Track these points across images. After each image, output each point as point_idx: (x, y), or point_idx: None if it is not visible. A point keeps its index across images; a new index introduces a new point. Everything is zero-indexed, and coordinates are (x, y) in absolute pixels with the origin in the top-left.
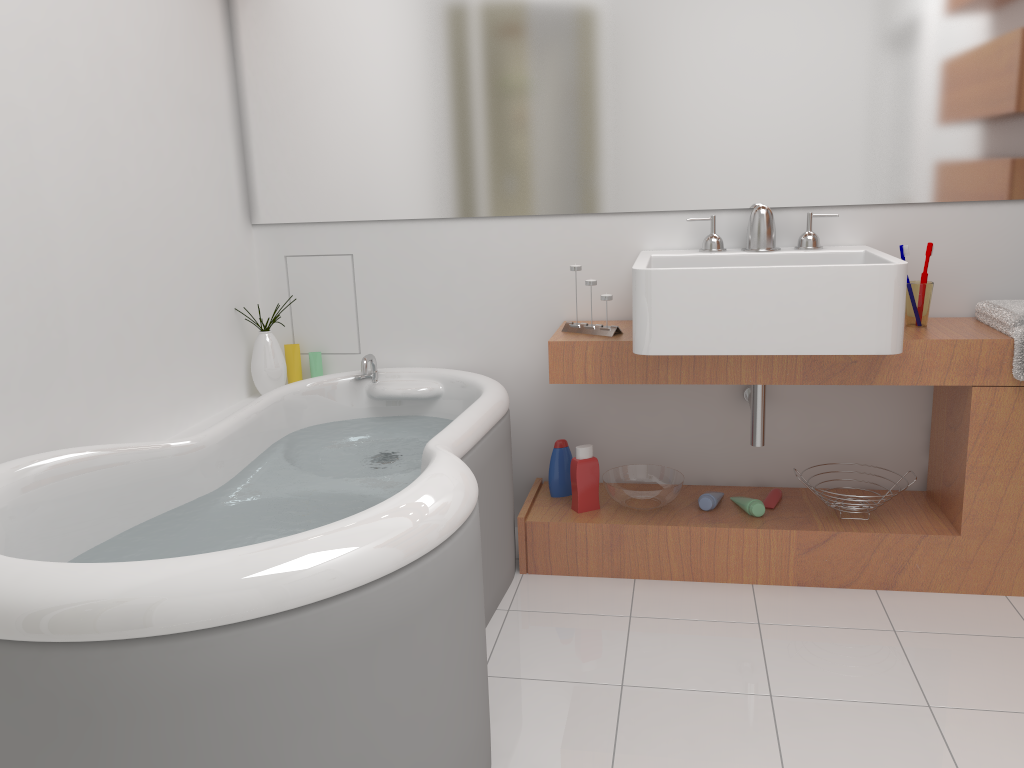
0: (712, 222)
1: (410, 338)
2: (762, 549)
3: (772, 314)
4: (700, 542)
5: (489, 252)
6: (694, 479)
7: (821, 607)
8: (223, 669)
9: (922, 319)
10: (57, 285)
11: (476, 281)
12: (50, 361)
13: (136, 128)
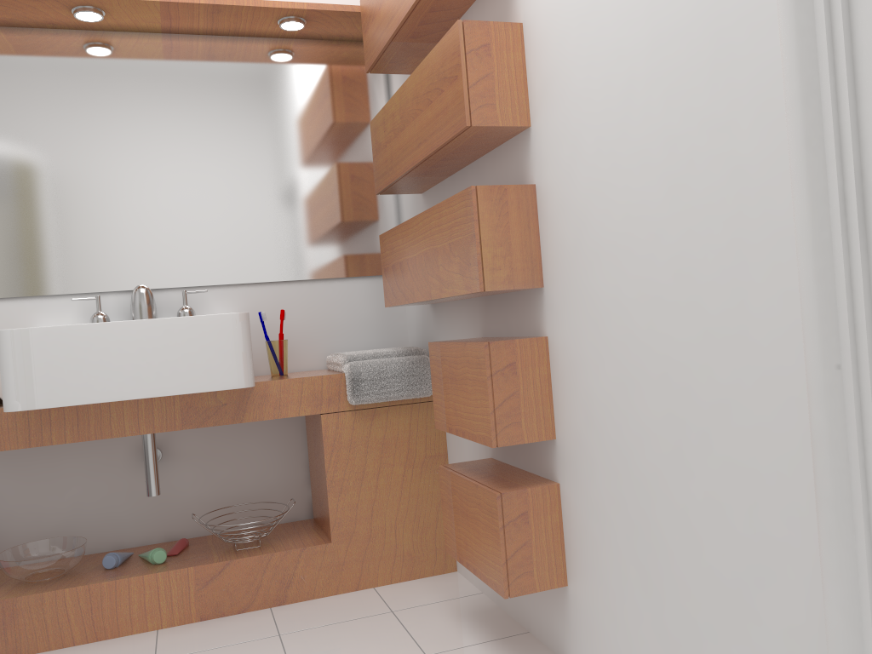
0: (97, 301)
1: None
2: (164, 592)
3: (137, 362)
4: (101, 598)
5: None
6: (106, 546)
7: (219, 632)
8: None
9: (283, 369)
10: None
11: None
12: None
13: None
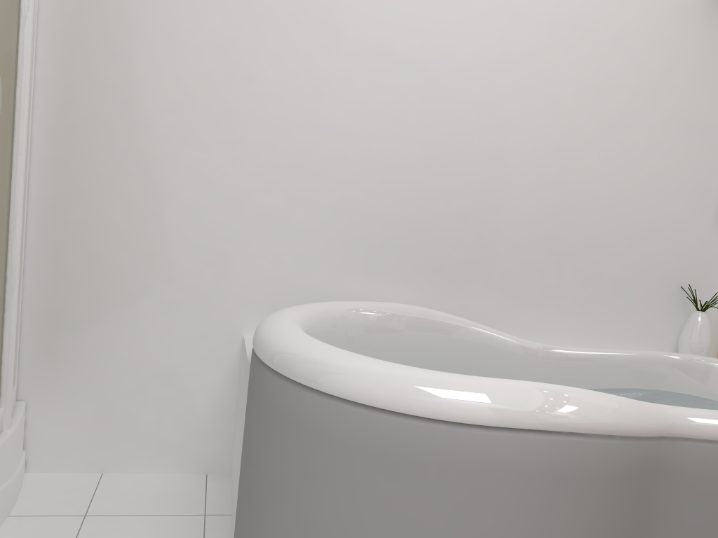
0: None
1: None
2: None
3: None
4: None
5: None
6: None
7: None
8: (288, 408)
9: None
10: (499, 221)
11: None
12: (477, 265)
13: (609, 134)
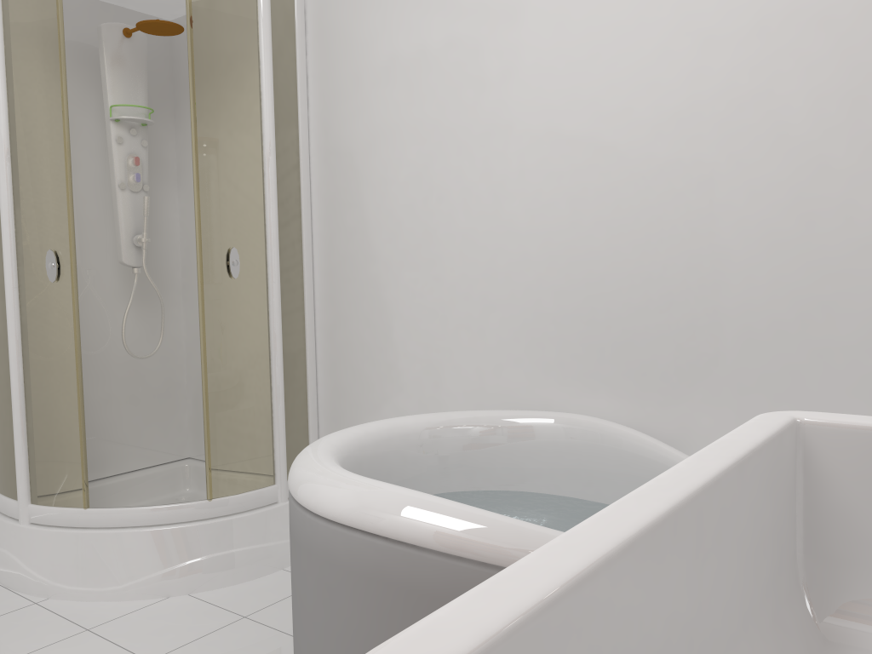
0: None
1: None
2: None
3: None
4: None
5: None
6: None
7: None
8: None
9: None
10: (717, 308)
11: None
12: (695, 367)
13: None
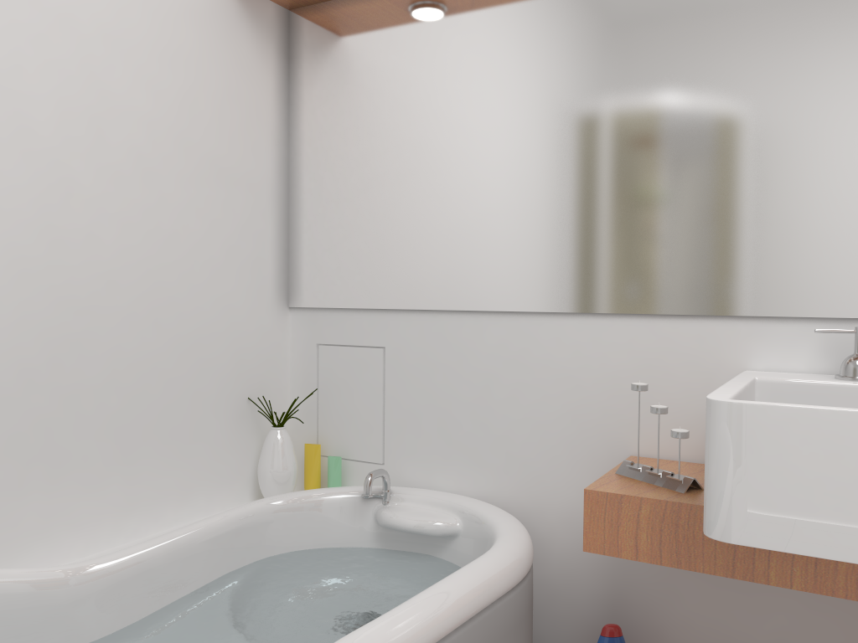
0: (857, 336)
1: (439, 453)
2: None
3: None
4: None
5: (538, 356)
6: None
7: None
8: None
9: None
10: None
11: (520, 391)
12: None
13: (124, 188)
